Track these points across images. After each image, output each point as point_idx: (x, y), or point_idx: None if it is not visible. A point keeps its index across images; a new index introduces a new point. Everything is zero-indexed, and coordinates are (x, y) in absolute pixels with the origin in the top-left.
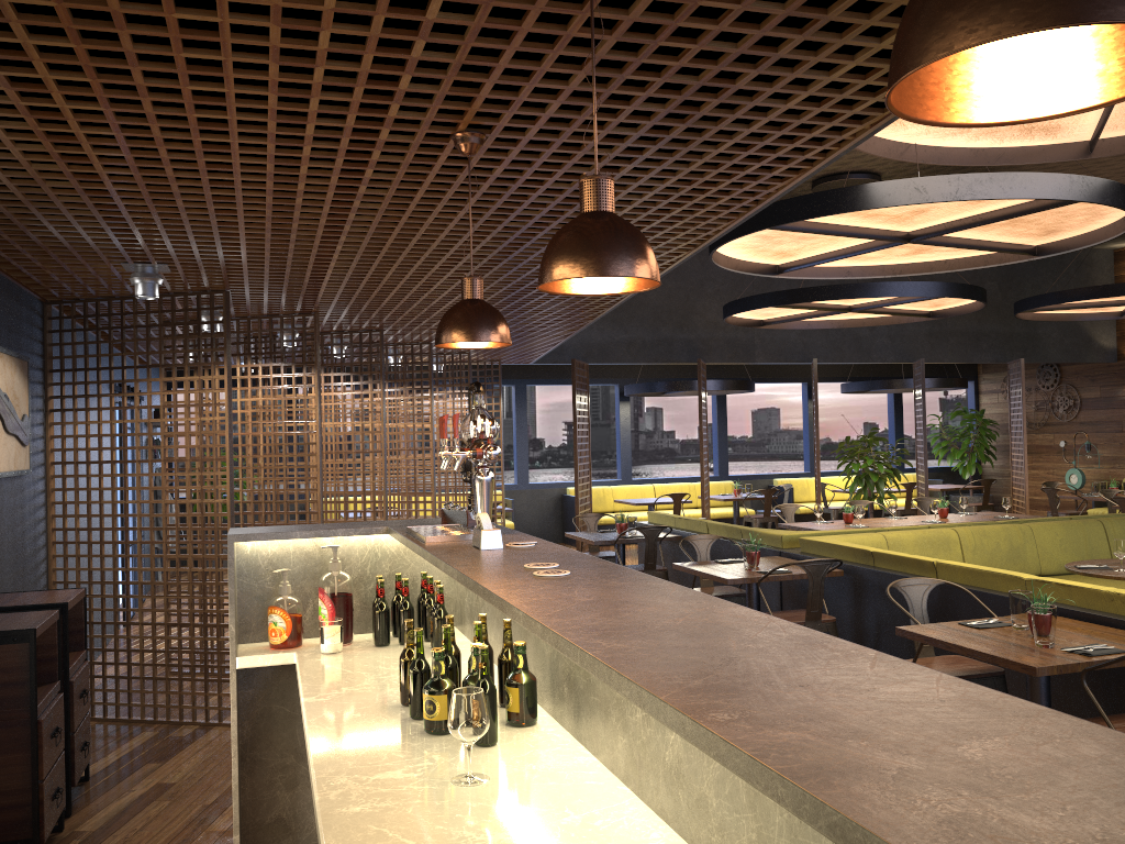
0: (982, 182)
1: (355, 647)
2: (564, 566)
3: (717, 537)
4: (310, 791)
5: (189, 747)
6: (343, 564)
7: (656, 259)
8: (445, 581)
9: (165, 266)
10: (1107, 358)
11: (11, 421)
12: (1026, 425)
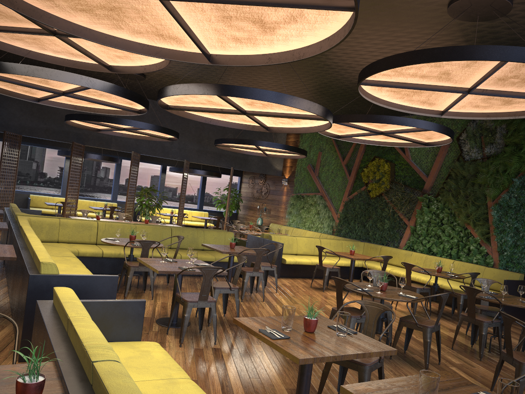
0: (38, 70)
1: None
2: None
3: None
4: None
5: None
6: None
7: None
8: None
9: None
10: (277, 174)
11: None
12: (253, 198)
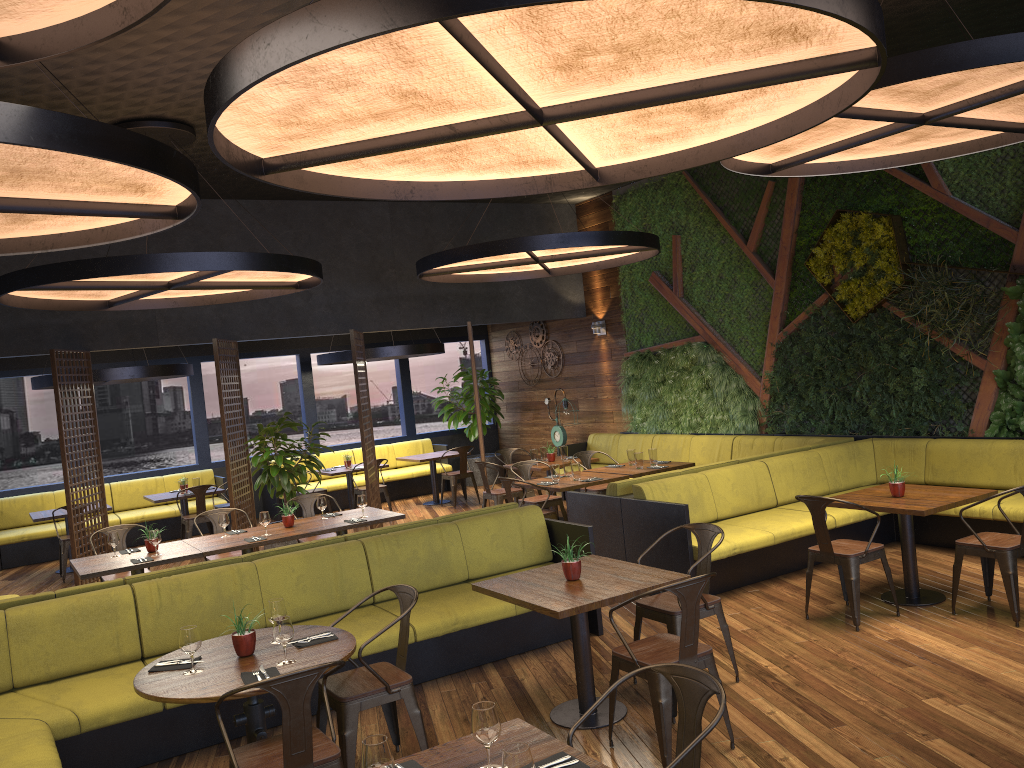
0: None
1: None
2: None
3: None
4: None
5: None
6: None
7: None
8: None
9: None
10: (576, 314)
11: None
12: (526, 382)
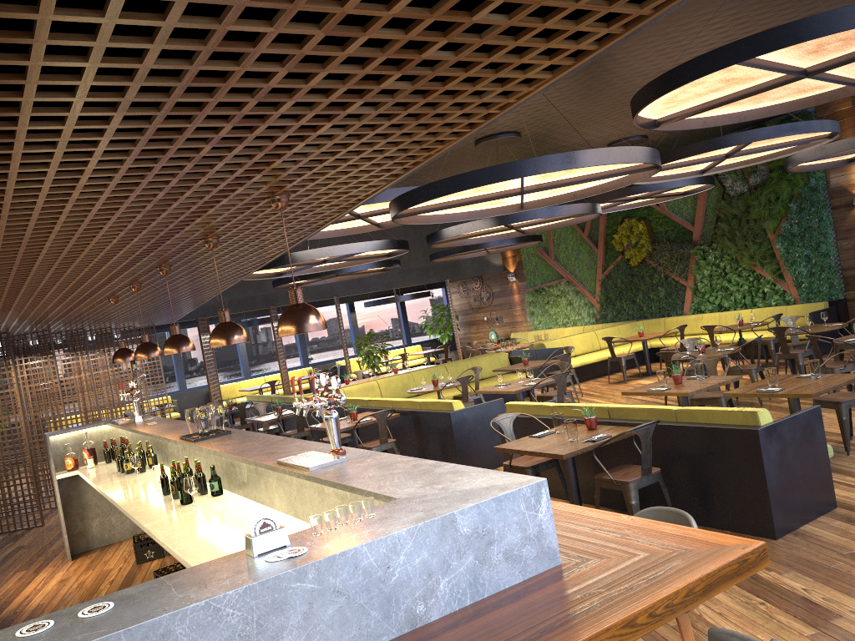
0: (331, 250)
1: (99, 465)
2: (157, 421)
3: (268, 403)
4: (90, 520)
5: (25, 535)
6: (89, 438)
7: (161, 350)
8: (130, 438)
9: None
10: (499, 270)
11: None
12: (471, 309)
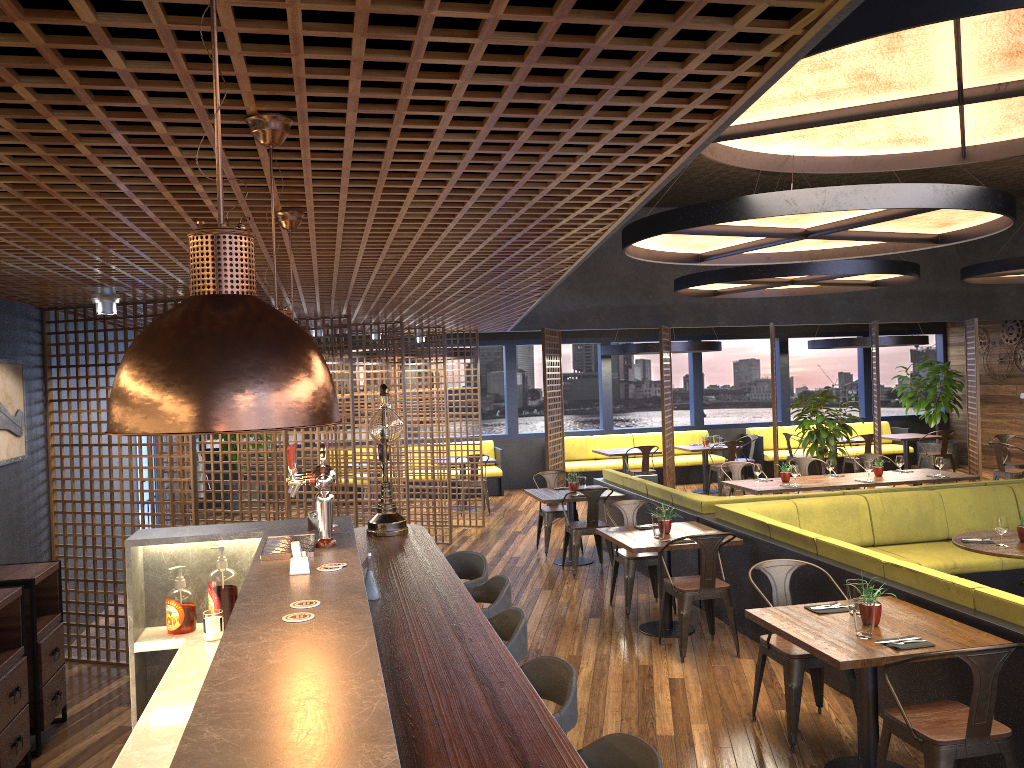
0: (847, 194)
1: None
2: (322, 605)
3: (643, 503)
4: None
5: None
6: (235, 559)
7: None
8: None
9: (120, 287)
10: None
11: (1, 419)
12: (991, 377)
